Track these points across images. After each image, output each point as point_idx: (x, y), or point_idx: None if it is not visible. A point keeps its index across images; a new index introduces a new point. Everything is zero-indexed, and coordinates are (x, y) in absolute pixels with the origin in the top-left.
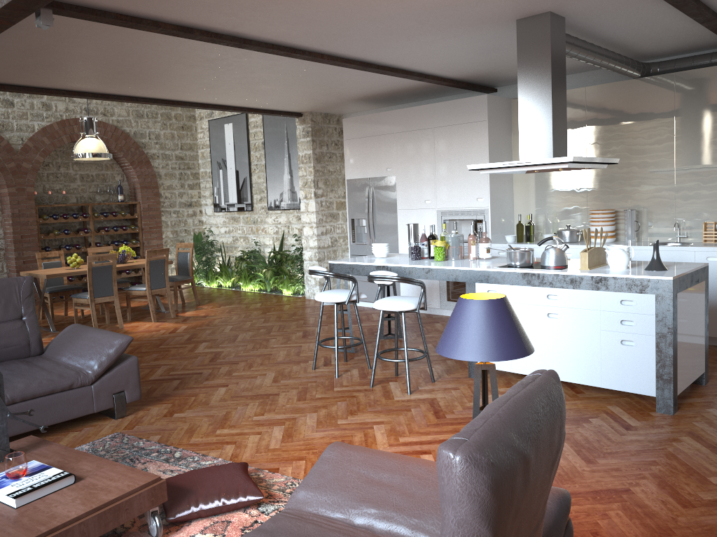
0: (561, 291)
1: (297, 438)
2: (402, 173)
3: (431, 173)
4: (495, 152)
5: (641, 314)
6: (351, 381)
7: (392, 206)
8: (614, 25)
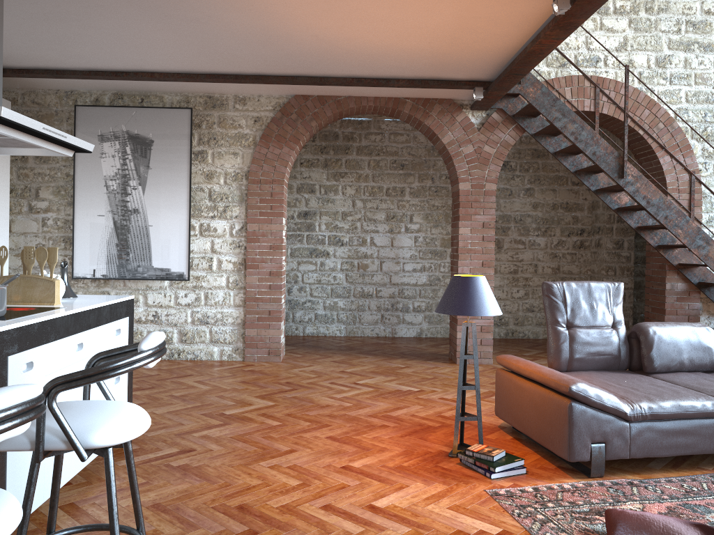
0: (85, 335)
1: None
2: None
3: None
4: None
5: (123, 342)
6: None
7: None
8: None
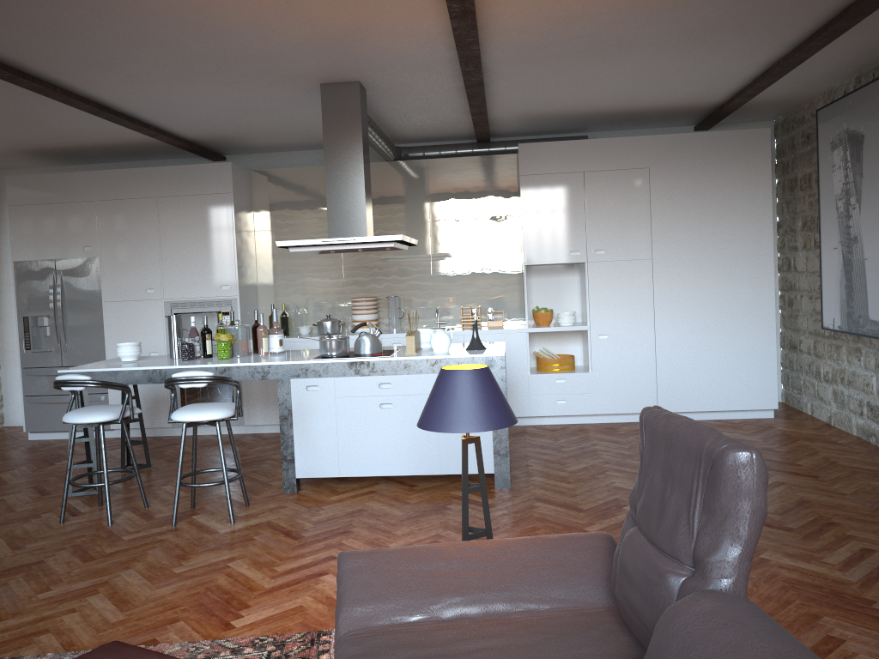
0: (394, 378)
1: (139, 602)
2: (109, 254)
3: (155, 254)
4: (241, 231)
5: None
6: (138, 525)
7: (94, 298)
8: (399, 105)
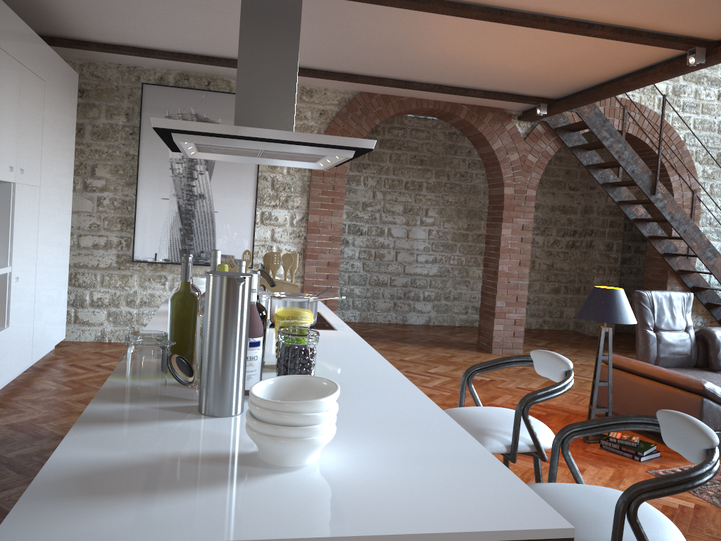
0: None
1: None
2: None
3: None
4: None
5: None
6: None
7: None
8: None
